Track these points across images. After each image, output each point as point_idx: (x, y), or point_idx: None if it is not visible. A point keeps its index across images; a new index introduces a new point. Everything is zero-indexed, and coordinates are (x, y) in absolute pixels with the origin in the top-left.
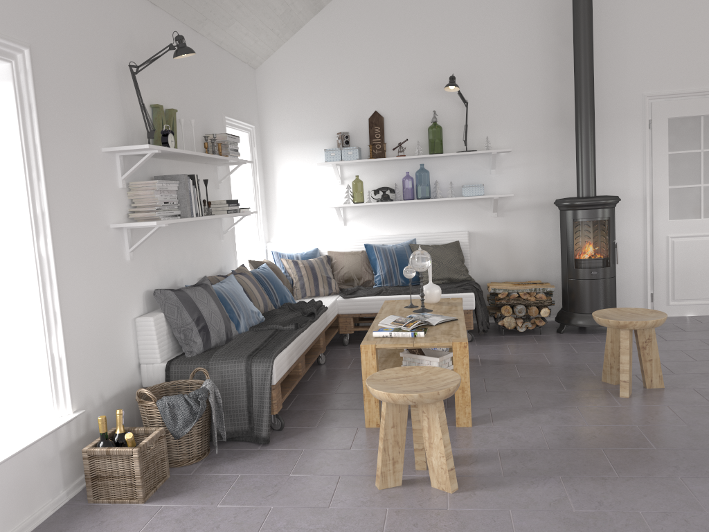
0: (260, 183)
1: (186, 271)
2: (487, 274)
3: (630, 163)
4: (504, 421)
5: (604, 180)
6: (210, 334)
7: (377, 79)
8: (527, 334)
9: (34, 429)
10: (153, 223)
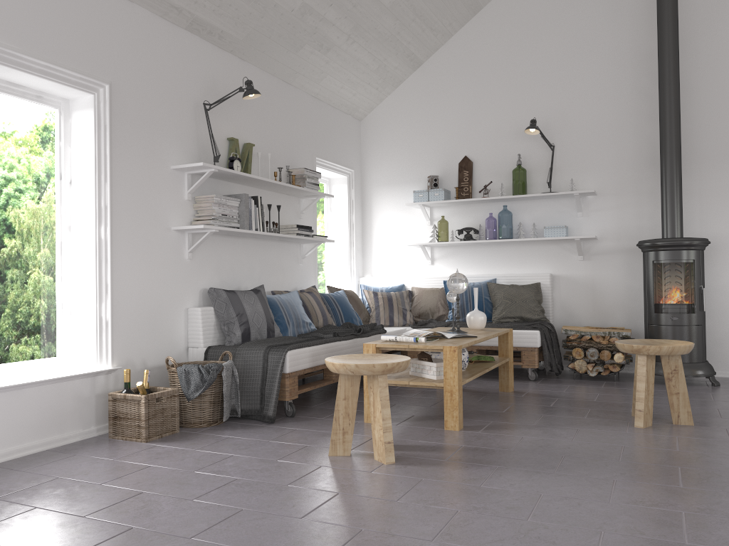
0: (357, 222)
1: (252, 282)
2: (572, 319)
3: None
4: (494, 430)
5: (702, 224)
6: (250, 330)
7: (468, 126)
8: (600, 380)
9: (76, 371)
10: (201, 226)
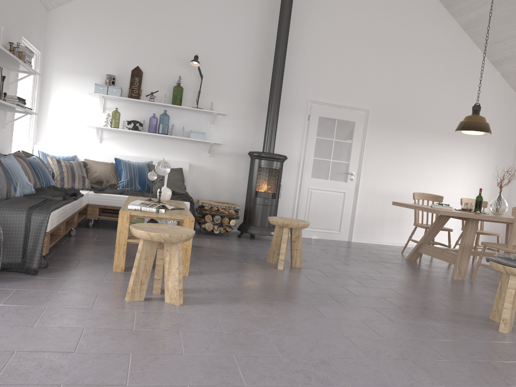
0: (37, 97)
1: None
2: (197, 194)
3: (294, 139)
4: (209, 275)
5: (278, 146)
6: None
7: (142, 44)
8: (219, 236)
9: None
10: None
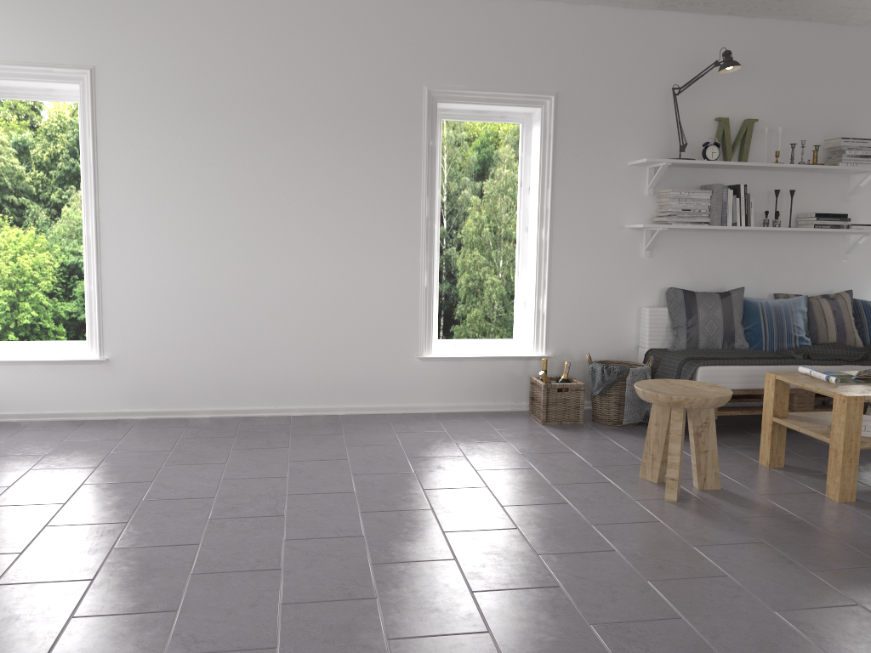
0: None
1: (746, 282)
2: None
3: None
4: None
5: None
6: (698, 337)
7: None
8: None
9: (513, 354)
10: (641, 225)
